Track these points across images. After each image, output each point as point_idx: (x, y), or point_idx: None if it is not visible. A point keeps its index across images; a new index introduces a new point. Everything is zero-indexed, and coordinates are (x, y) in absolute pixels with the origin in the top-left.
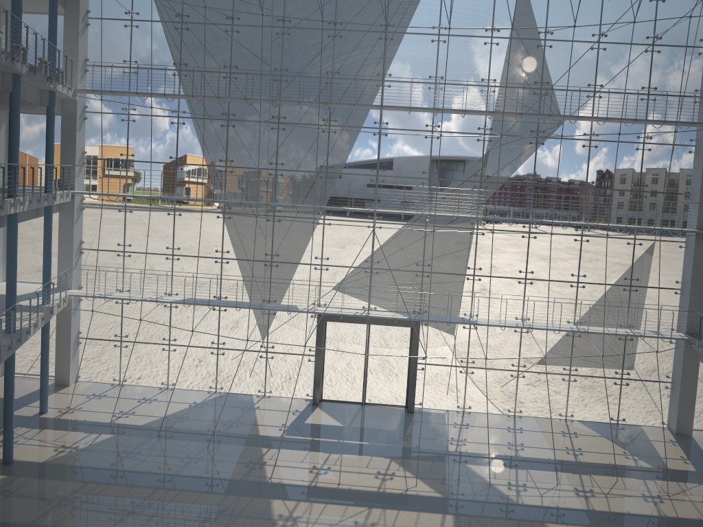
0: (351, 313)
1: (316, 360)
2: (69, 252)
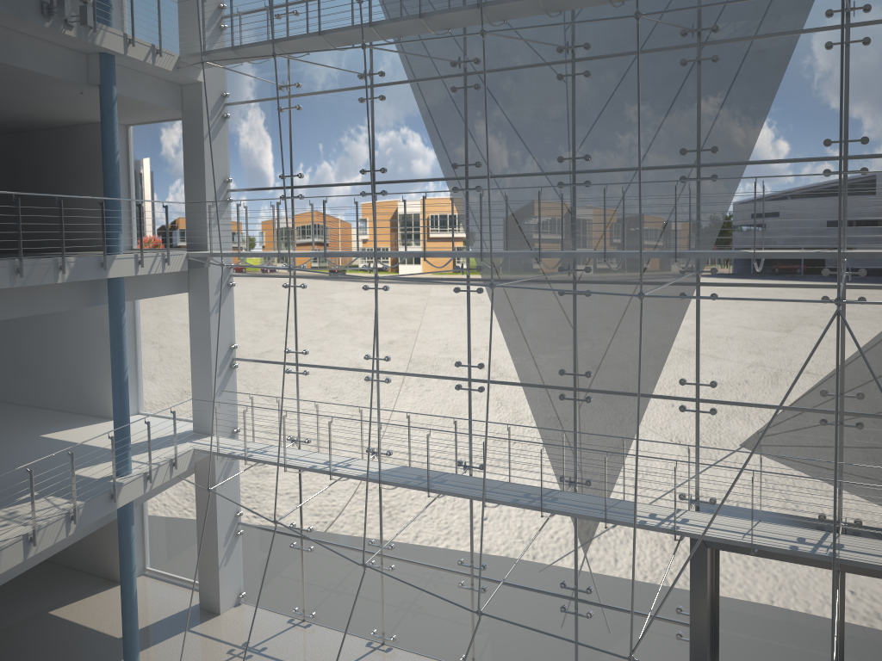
0: (782, 545)
1: (694, 646)
2: (206, 367)
